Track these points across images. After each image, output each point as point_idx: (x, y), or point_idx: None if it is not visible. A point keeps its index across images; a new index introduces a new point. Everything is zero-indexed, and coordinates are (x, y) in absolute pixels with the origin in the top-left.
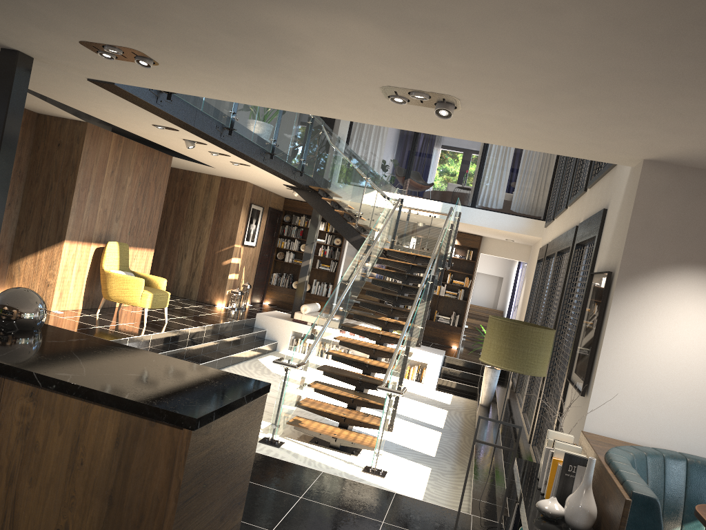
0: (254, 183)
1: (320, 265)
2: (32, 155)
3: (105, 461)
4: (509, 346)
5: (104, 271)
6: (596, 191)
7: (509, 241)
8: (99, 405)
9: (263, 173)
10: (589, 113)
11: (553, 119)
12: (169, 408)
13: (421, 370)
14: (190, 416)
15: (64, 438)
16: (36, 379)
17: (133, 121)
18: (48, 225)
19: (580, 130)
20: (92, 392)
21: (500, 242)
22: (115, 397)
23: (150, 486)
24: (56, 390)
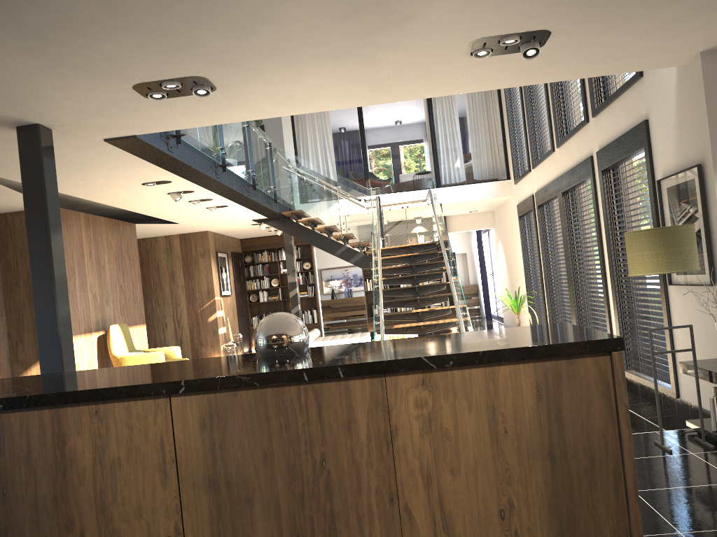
0: (215, 231)
1: None
2: (3, 260)
3: (531, 419)
4: (664, 251)
5: (116, 357)
6: (612, 114)
7: (471, 212)
8: (505, 365)
9: (237, 212)
10: (684, 8)
11: (638, 27)
12: (583, 340)
13: None
14: (614, 337)
15: (476, 413)
16: (427, 362)
17: (120, 186)
18: None
19: (658, 33)
20: (497, 353)
21: (463, 217)
22: (525, 349)
23: (591, 425)
24: (454, 365)
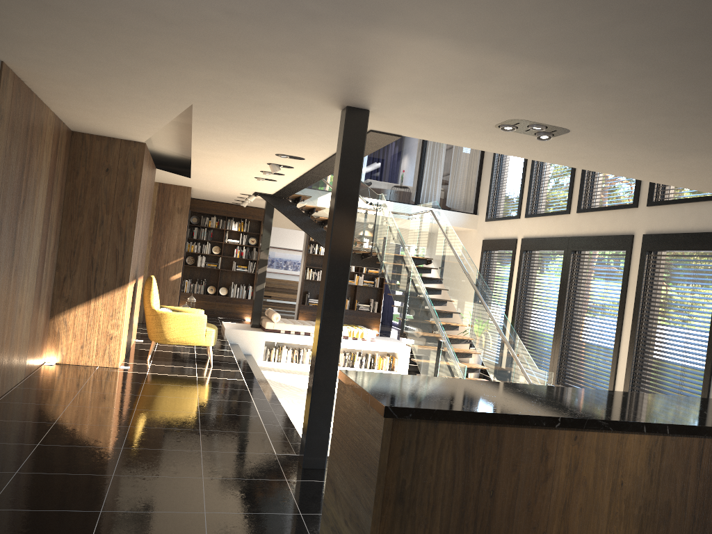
0: (195, 188)
1: (236, 267)
2: (69, 183)
3: None
4: None
5: (156, 311)
6: (677, 212)
7: None
8: None
9: (266, 185)
10: None
11: None
12: None
13: (392, 360)
14: None
15: None
16: None
17: (256, 149)
18: (103, 267)
19: None
20: None
21: None
22: None
23: None
24: None
